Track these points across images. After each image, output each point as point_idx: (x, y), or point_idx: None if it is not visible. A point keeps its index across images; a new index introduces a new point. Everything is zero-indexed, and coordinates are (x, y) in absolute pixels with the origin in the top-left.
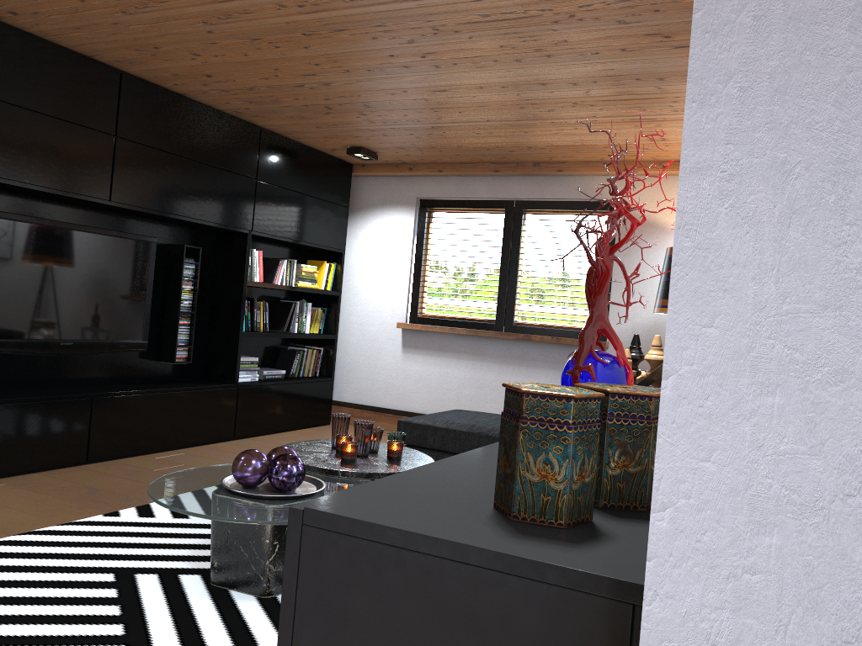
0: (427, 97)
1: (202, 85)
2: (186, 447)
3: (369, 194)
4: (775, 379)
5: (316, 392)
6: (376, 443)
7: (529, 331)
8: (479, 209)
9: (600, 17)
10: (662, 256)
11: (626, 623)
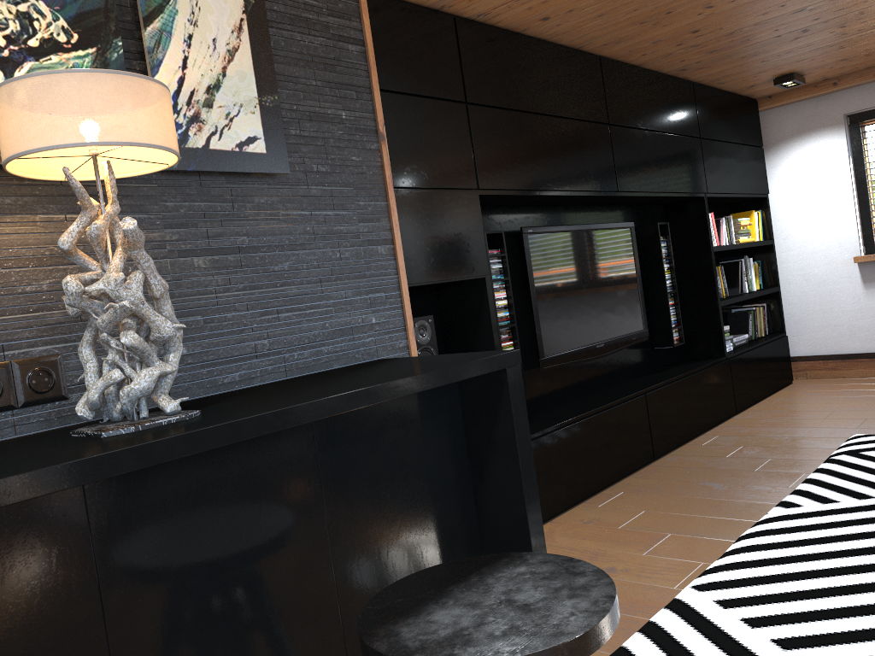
0: None
1: (674, 46)
2: (707, 430)
3: (778, 127)
4: None
5: (778, 351)
6: None
7: None
8: None
9: None
10: None
11: None
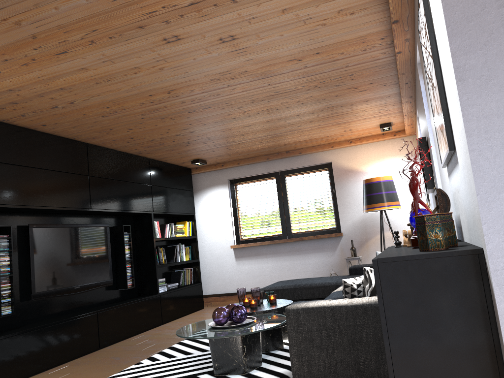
0: (240, 130)
1: (126, 143)
2: (141, 332)
3: (201, 182)
4: (501, 190)
5: (195, 291)
6: (262, 298)
7: (300, 236)
8: (261, 179)
9: (328, 85)
10: (359, 185)
11: (477, 259)
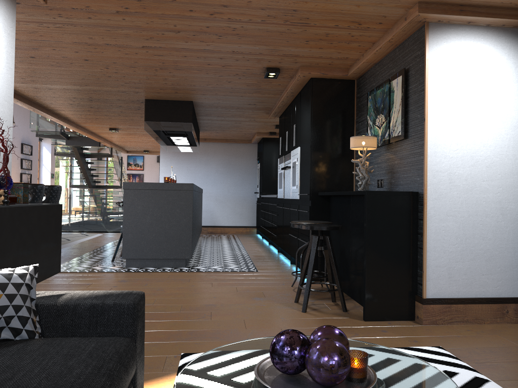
0: None
1: None
2: None
3: None
4: None
5: None
6: None
7: None
8: None
9: None
10: None
11: None
